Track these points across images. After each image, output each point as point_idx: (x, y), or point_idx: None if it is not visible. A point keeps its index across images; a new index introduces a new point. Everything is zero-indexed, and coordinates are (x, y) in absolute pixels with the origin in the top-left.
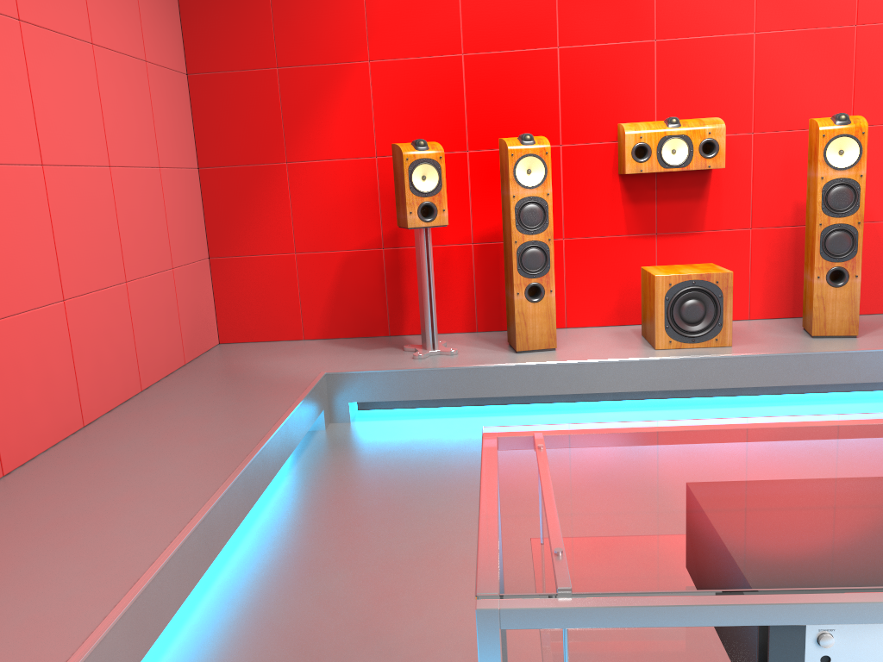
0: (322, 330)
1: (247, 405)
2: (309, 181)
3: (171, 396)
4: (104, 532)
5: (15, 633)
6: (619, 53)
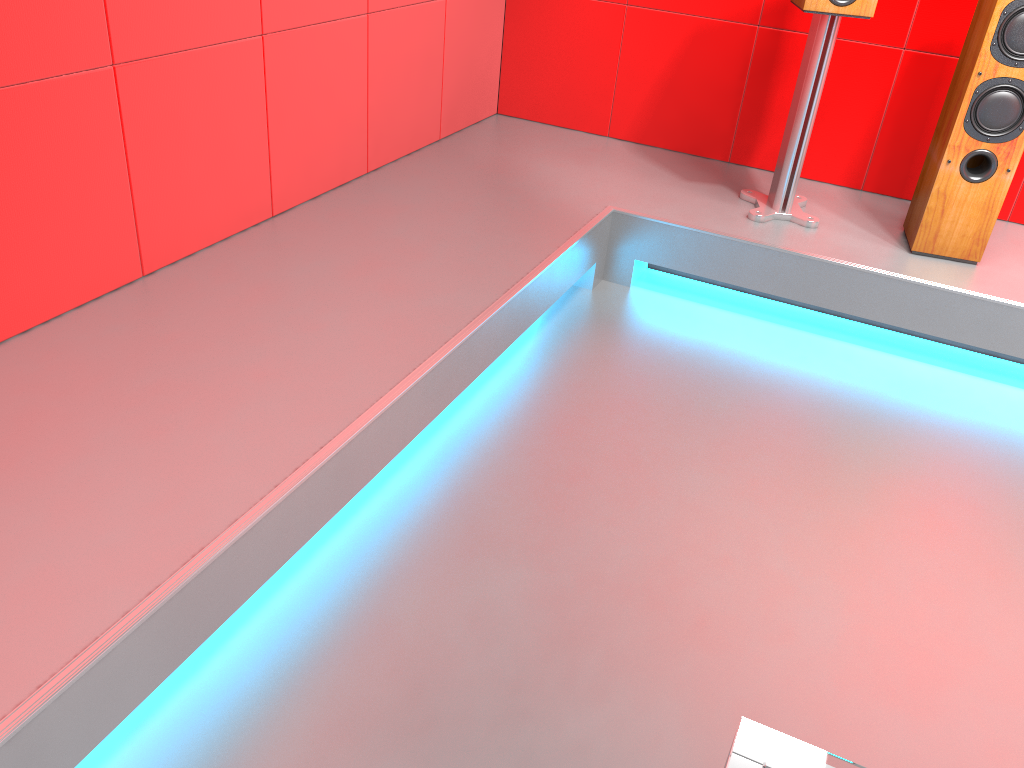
0: (636, 130)
1: (484, 241)
2: None
3: (397, 194)
4: (205, 430)
5: (9, 593)
6: None
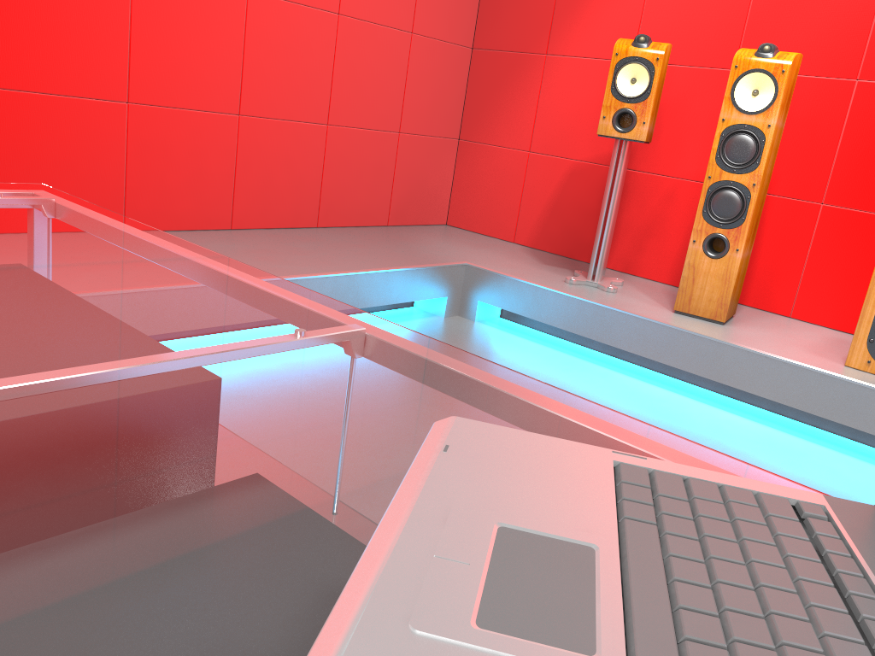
0: (532, 238)
1: (353, 257)
2: (562, 78)
3: (324, 236)
4: None
5: None
6: None
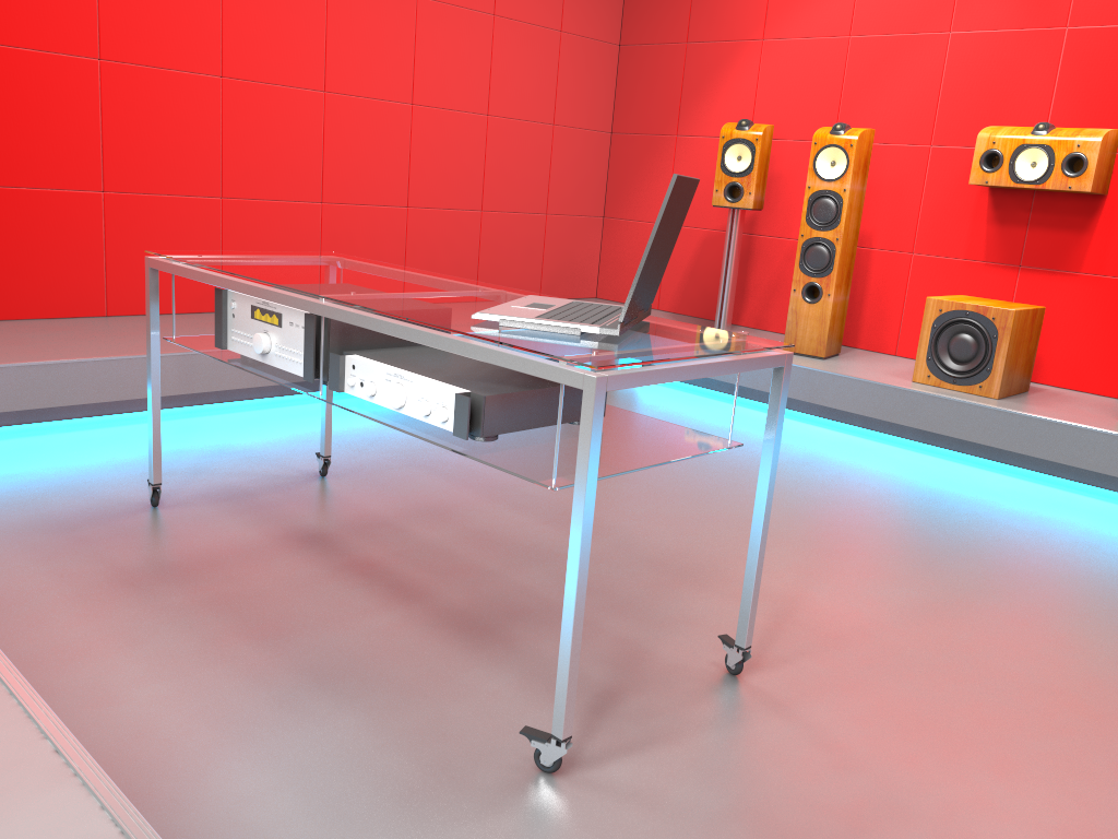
0: (674, 304)
1: None
2: (691, 156)
3: None
4: None
5: None
6: (1018, 42)
